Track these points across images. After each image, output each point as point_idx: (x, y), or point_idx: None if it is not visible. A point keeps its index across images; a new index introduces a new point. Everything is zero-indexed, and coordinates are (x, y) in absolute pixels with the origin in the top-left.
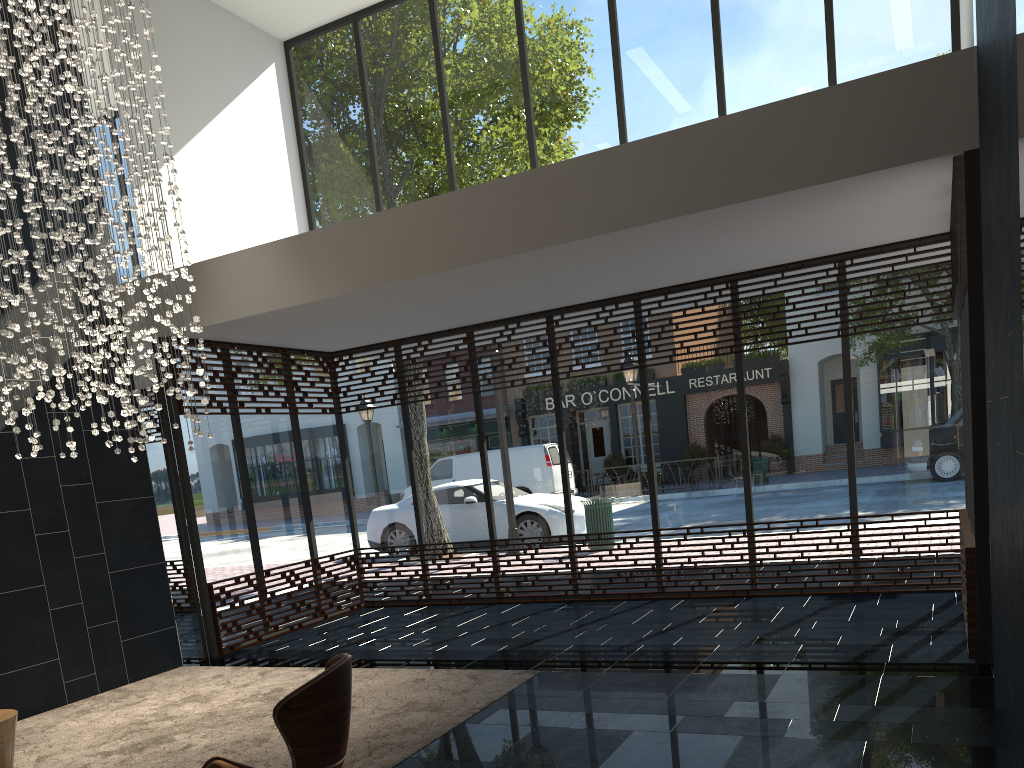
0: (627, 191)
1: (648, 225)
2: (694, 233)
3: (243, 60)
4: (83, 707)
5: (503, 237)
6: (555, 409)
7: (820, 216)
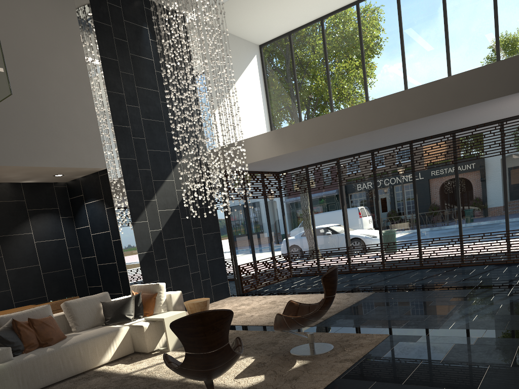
0: (410, 106)
1: (418, 119)
2: (437, 119)
3: (245, 56)
4: None
5: (360, 126)
6: (375, 191)
7: (489, 109)
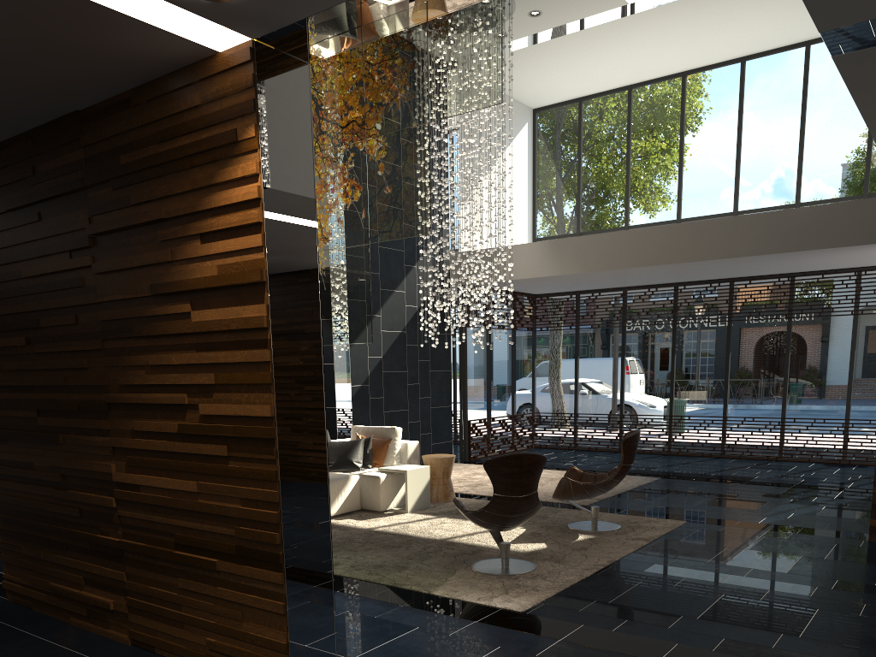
0: (742, 238)
1: (750, 256)
2: (774, 259)
3: (513, 124)
4: None
5: (671, 254)
6: (672, 340)
7: (844, 255)
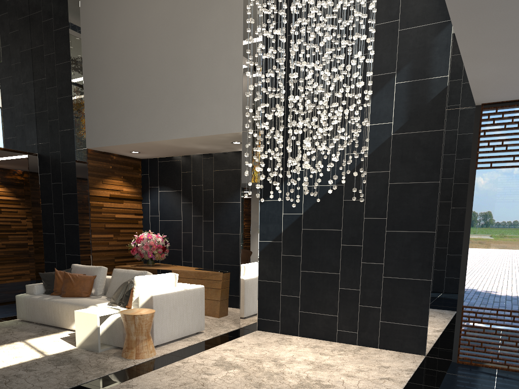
0: None
1: None
2: None
3: None
4: (325, 345)
5: None
6: None
7: None
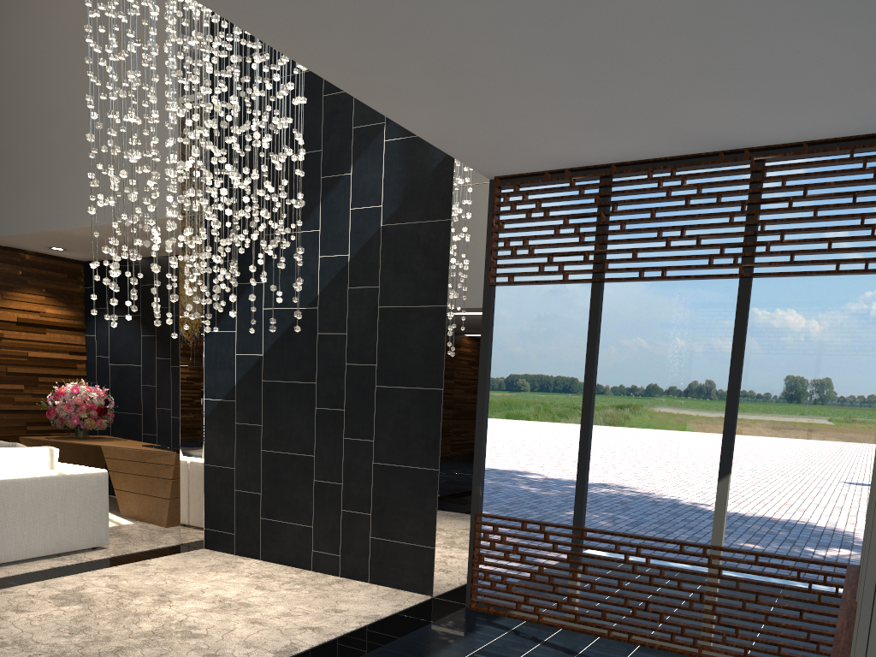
0: None
1: None
2: None
3: None
4: (284, 575)
5: None
6: None
7: None
